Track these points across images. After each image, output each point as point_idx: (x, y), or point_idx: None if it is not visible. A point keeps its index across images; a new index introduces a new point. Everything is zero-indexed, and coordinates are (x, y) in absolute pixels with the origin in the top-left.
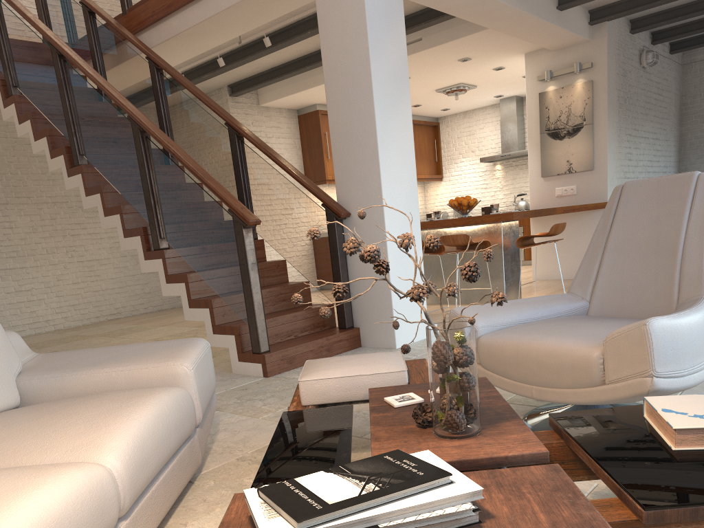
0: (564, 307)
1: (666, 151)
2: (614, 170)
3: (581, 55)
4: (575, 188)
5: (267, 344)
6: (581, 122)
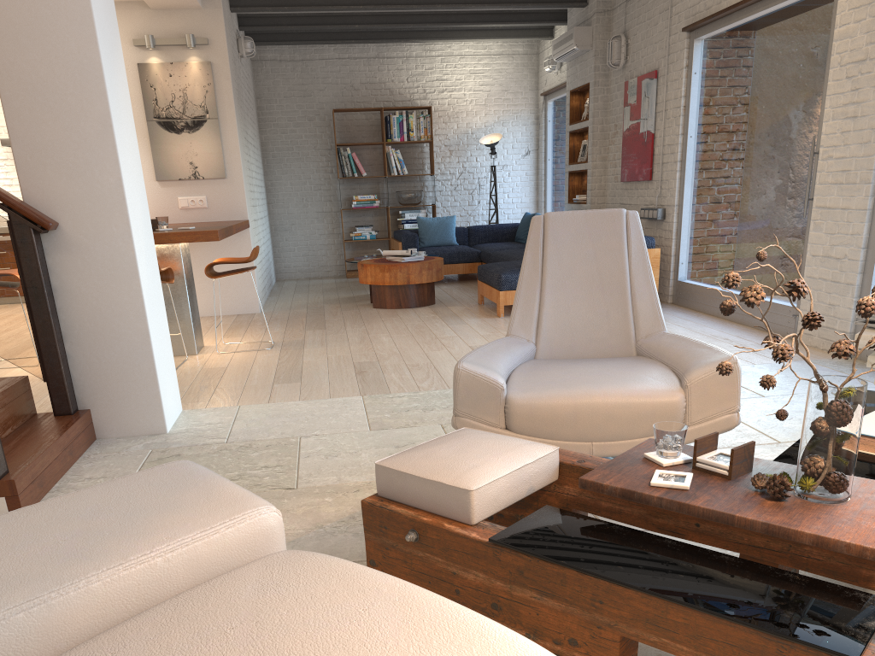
0: (522, 352)
1: (259, 162)
2: (246, 180)
3: (191, 25)
4: (205, 200)
5: (4, 459)
6: (204, 114)
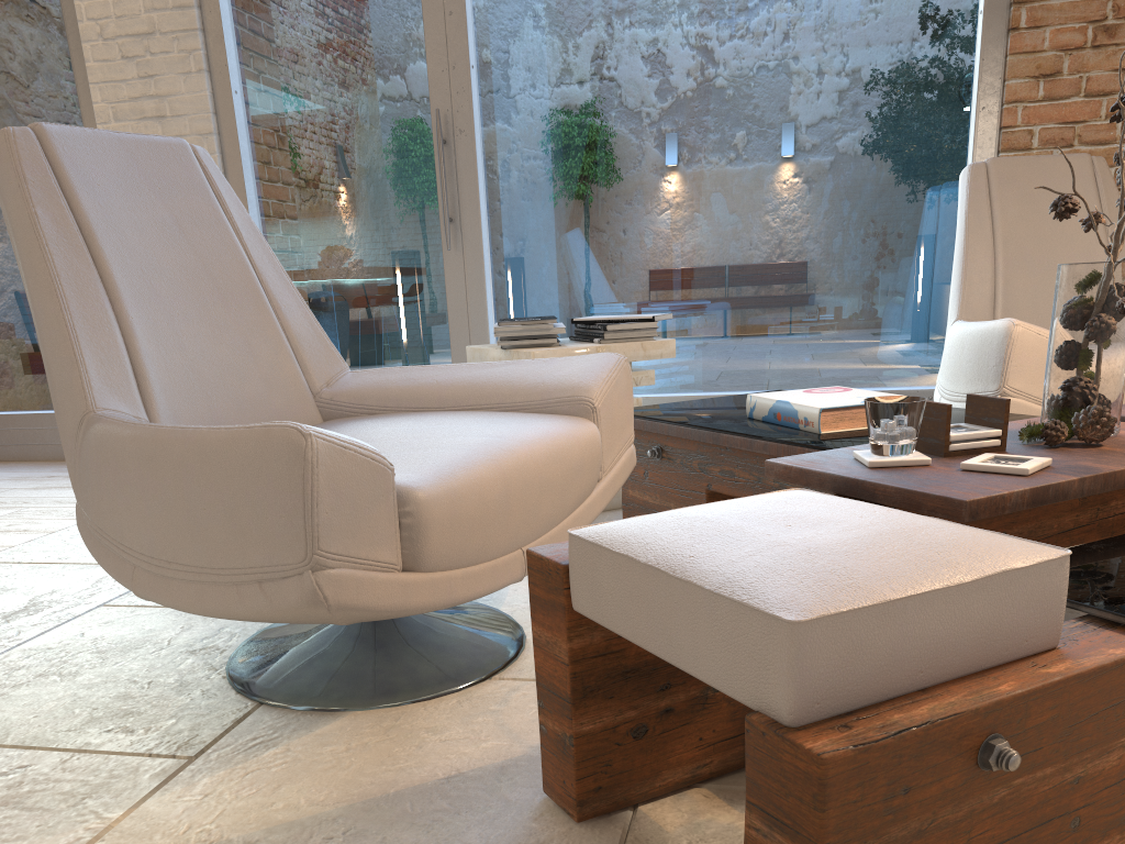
0: None
1: None
2: None
3: None
4: None
5: None
6: None
